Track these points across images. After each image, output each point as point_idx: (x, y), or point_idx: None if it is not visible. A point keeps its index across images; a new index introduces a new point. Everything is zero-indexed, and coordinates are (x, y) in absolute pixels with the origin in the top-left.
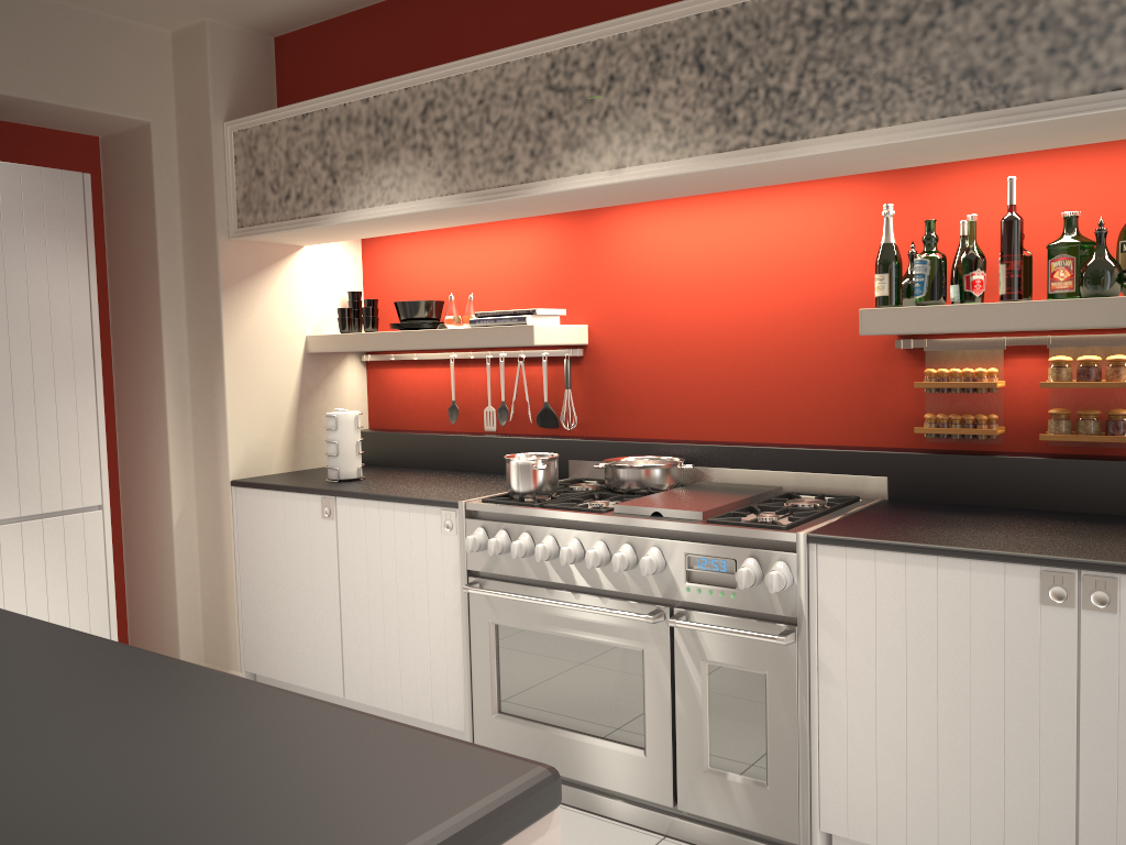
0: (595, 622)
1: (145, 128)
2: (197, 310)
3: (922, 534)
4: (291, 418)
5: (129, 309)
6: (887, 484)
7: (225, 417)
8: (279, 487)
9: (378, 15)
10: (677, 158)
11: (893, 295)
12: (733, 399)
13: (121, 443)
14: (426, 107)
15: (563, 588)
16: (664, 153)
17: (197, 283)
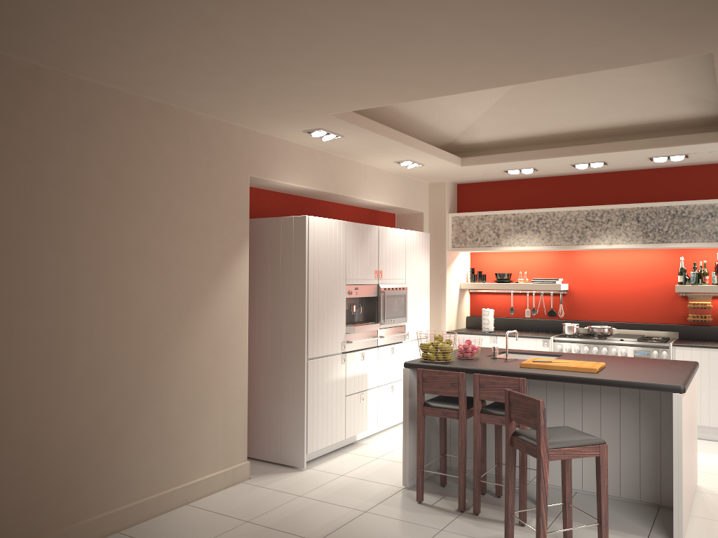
0: None
1: (420, 213)
2: (434, 274)
3: (701, 344)
4: (456, 311)
5: None
6: (678, 334)
7: (445, 310)
8: (471, 333)
9: (505, 184)
10: (630, 243)
11: (683, 281)
12: (622, 309)
13: None
14: (538, 219)
15: None
16: (625, 242)
17: (434, 265)
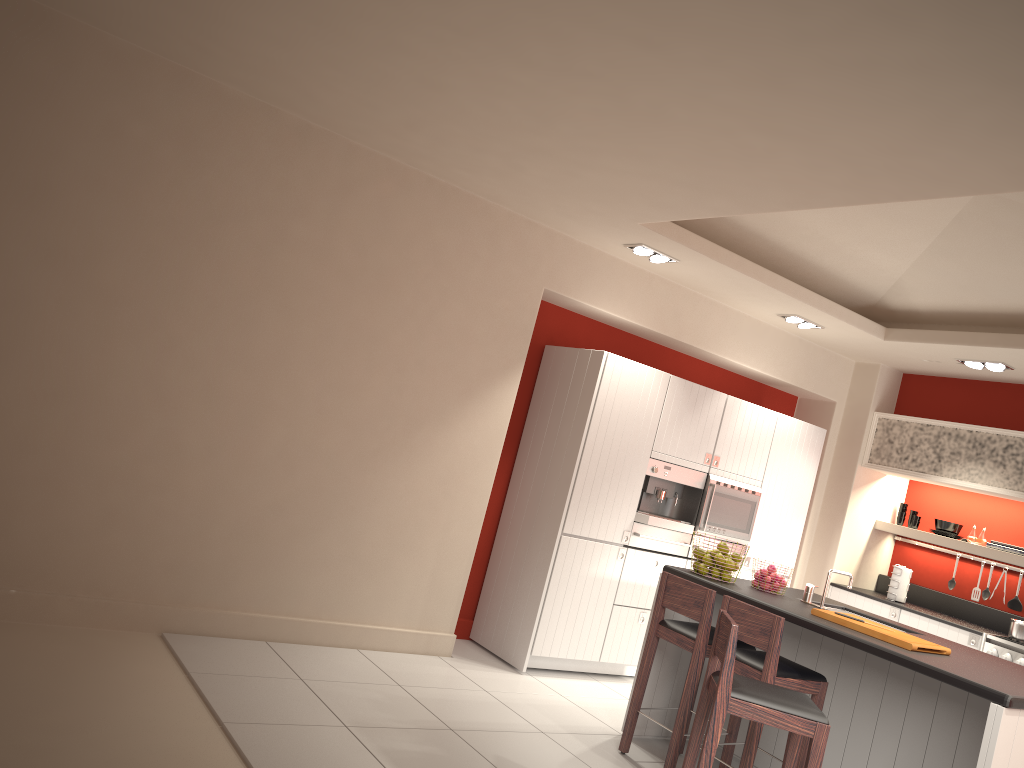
0: None
1: (832, 403)
2: (832, 494)
3: None
4: (859, 559)
5: None
6: None
7: (836, 550)
8: (864, 594)
9: (974, 385)
10: None
11: None
12: None
13: None
14: (1007, 446)
15: None
16: None
17: (836, 481)
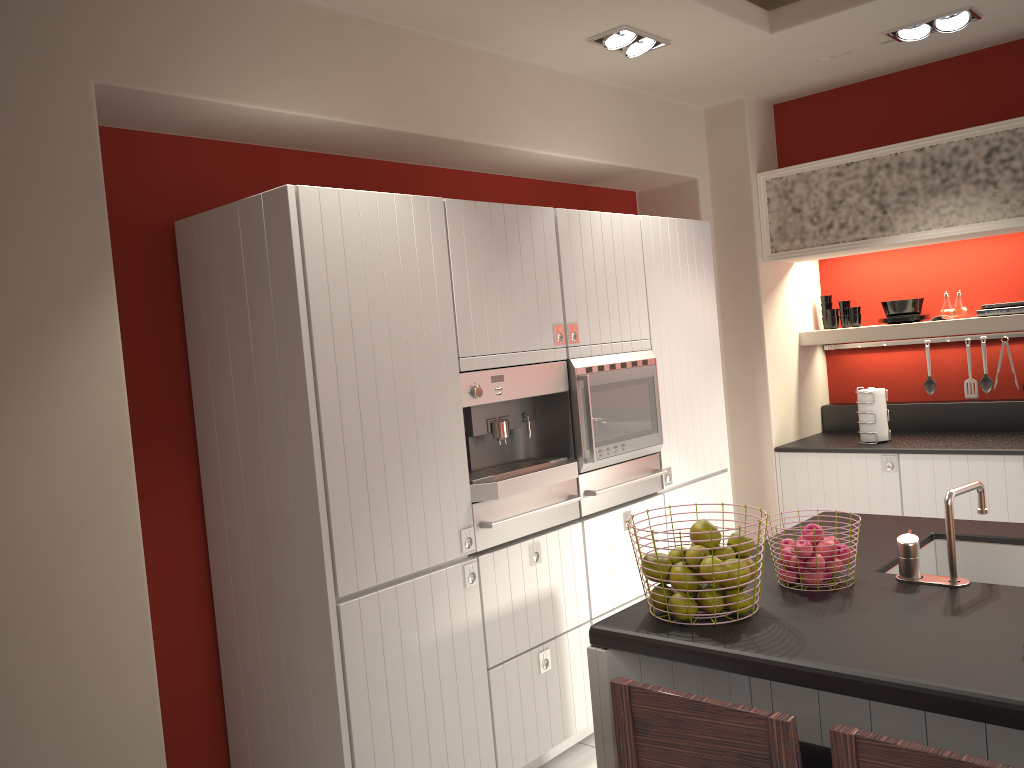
0: None
1: (691, 182)
2: (734, 318)
3: None
4: (796, 397)
5: None
6: None
7: (768, 399)
8: (833, 450)
9: (892, 83)
10: None
11: None
12: None
13: None
14: (989, 151)
15: None
16: None
17: (734, 297)
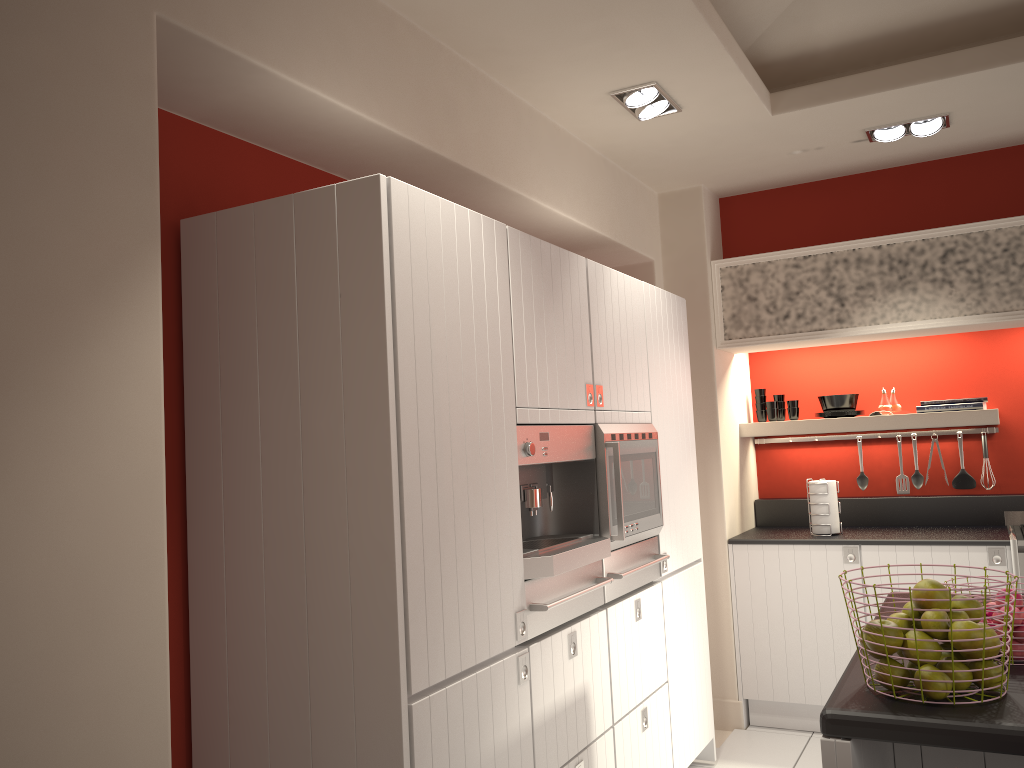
0: None
1: (646, 264)
2: None
3: None
4: (739, 489)
5: None
6: None
7: (722, 488)
8: (792, 541)
9: (838, 186)
10: None
11: None
12: None
13: None
14: (945, 252)
15: None
16: None
17: None
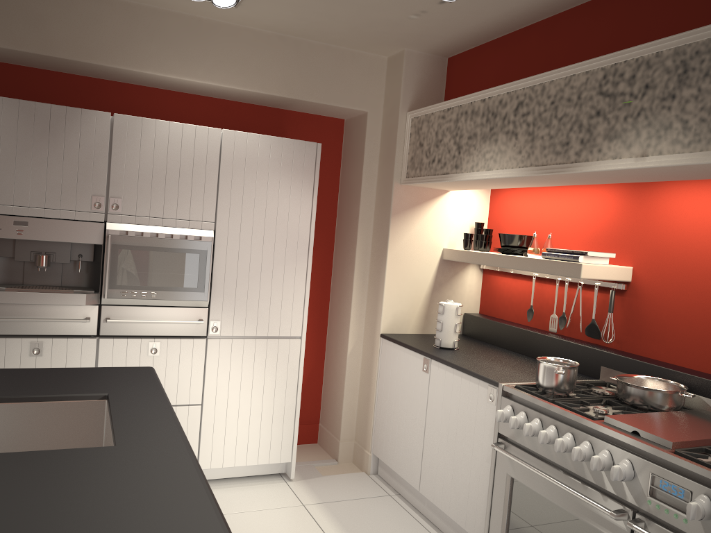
0: (576, 501)
1: (365, 115)
2: (378, 226)
3: None
4: (426, 300)
5: (344, 221)
6: None
7: (383, 294)
8: (403, 345)
9: (507, 42)
10: (690, 152)
11: None
12: None
13: (331, 299)
14: (517, 105)
15: (559, 467)
16: (680, 147)
17: (380, 209)
